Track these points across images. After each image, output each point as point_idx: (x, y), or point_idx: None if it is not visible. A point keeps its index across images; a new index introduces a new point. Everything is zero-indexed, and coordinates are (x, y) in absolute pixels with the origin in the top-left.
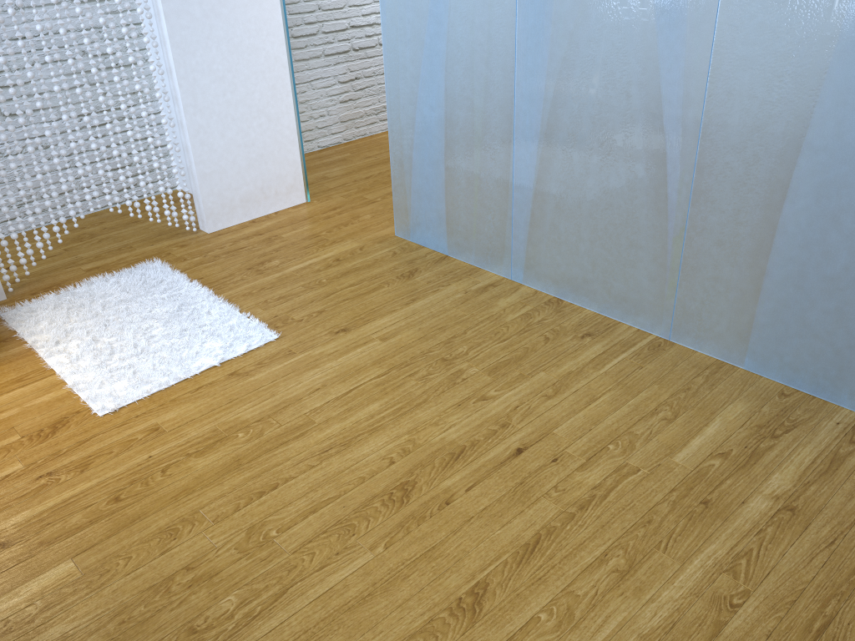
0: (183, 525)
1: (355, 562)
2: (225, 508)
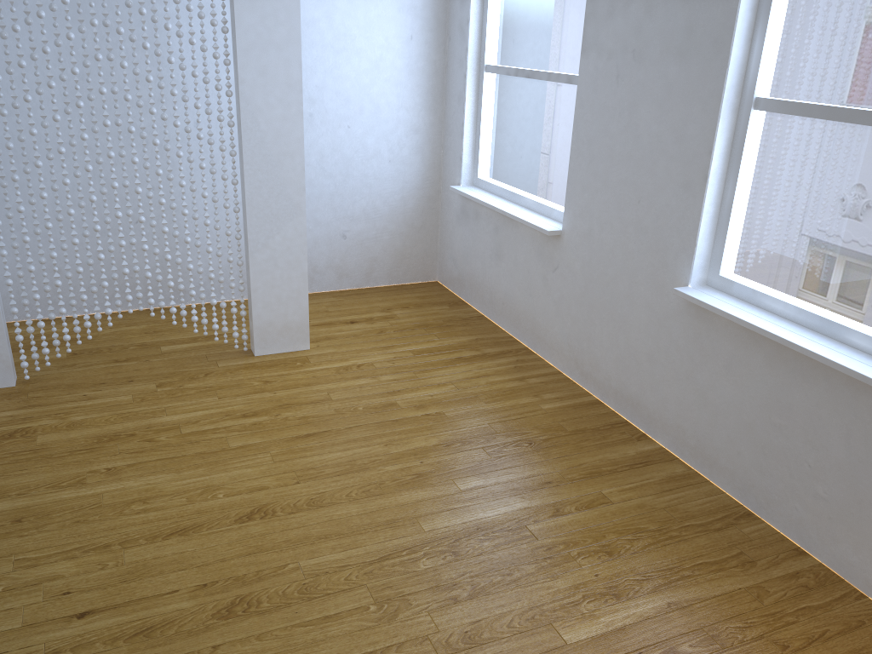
0: (457, 644)
1: (317, 561)
2: (412, 649)
